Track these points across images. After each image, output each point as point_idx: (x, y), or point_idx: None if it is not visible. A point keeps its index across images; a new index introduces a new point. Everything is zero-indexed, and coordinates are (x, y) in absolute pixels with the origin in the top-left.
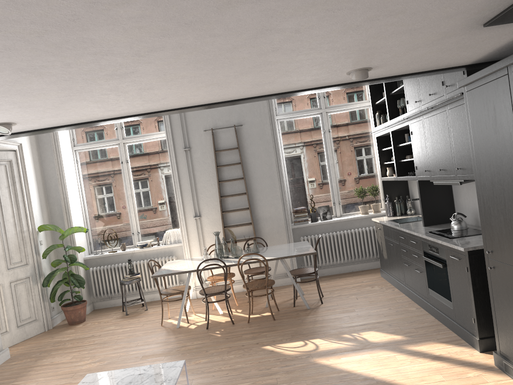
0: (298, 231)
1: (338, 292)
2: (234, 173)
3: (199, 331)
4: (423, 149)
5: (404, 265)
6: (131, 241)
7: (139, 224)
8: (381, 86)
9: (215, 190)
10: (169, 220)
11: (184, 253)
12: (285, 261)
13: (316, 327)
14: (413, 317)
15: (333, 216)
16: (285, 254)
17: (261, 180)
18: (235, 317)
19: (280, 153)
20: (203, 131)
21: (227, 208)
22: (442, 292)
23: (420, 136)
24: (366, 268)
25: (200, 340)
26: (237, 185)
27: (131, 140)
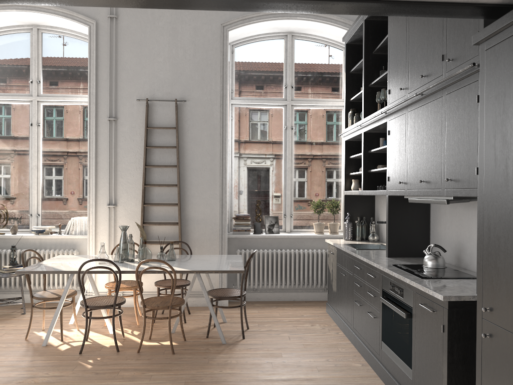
0: (236, 242)
1: (269, 325)
2: (167, 158)
3: (68, 356)
4: (401, 153)
5: (354, 303)
6: (27, 224)
7: (40, 204)
8: (360, 80)
9: (139, 176)
10: (80, 205)
11: (87, 248)
12: (208, 276)
13: (223, 373)
14: (356, 378)
15: (282, 230)
16: (203, 268)
17: (199, 172)
18: (126, 341)
19: (230, 145)
20: (136, 101)
21: (152, 200)
22: (399, 351)
23: (399, 136)
24: (311, 299)
25: (60, 371)
26: (168, 173)
27: (47, 98)
